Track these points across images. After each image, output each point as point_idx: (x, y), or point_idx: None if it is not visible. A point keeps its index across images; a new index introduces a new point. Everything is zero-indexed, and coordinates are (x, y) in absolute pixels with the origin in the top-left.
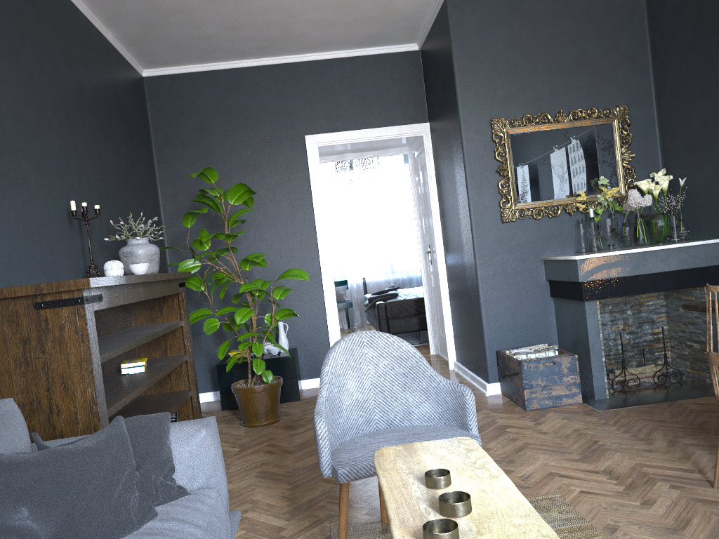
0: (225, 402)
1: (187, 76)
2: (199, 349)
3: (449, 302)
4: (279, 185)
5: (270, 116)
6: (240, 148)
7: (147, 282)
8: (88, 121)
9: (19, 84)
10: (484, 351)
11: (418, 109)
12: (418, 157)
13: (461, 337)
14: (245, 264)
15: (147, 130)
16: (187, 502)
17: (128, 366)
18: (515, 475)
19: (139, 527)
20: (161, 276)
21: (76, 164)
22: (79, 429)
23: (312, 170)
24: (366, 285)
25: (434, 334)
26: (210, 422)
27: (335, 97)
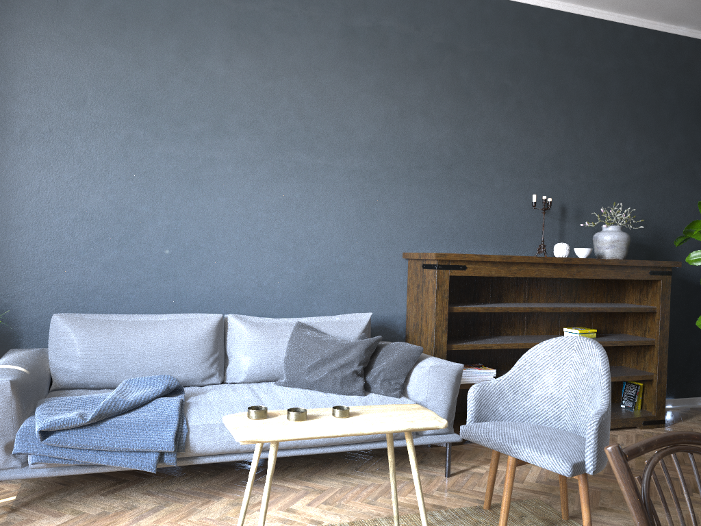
0: None
1: None
2: None
3: None
4: None
5: None
6: None
7: (564, 264)
8: (608, 123)
9: (501, 113)
10: None
11: None
12: None
13: None
14: None
15: None
16: (388, 399)
17: (567, 330)
18: None
19: (344, 393)
20: (585, 260)
21: (573, 163)
22: (427, 348)
23: None
24: None
25: None
26: (446, 365)
27: None
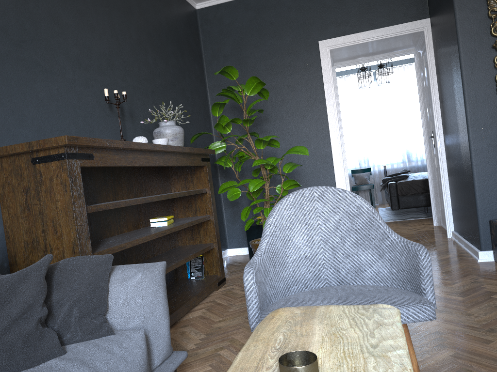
0: (252, 255)
1: (227, 5)
2: (238, 214)
3: (448, 178)
4: (297, 84)
5: (290, 29)
6: (267, 57)
7: (160, 152)
8: (135, 34)
9: None
10: (476, 221)
11: (420, 7)
12: (423, 55)
13: (458, 209)
14: (259, 144)
15: (198, 49)
16: (104, 342)
17: (154, 220)
18: (493, 346)
19: (33, 365)
20: (174, 148)
21: (120, 65)
22: None
23: (324, 69)
24: (387, 171)
25: (437, 208)
26: (154, 267)
27: (344, 6)
